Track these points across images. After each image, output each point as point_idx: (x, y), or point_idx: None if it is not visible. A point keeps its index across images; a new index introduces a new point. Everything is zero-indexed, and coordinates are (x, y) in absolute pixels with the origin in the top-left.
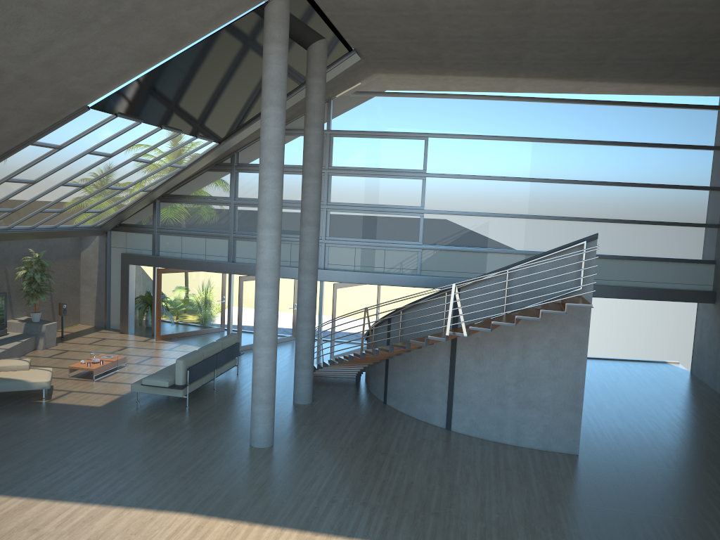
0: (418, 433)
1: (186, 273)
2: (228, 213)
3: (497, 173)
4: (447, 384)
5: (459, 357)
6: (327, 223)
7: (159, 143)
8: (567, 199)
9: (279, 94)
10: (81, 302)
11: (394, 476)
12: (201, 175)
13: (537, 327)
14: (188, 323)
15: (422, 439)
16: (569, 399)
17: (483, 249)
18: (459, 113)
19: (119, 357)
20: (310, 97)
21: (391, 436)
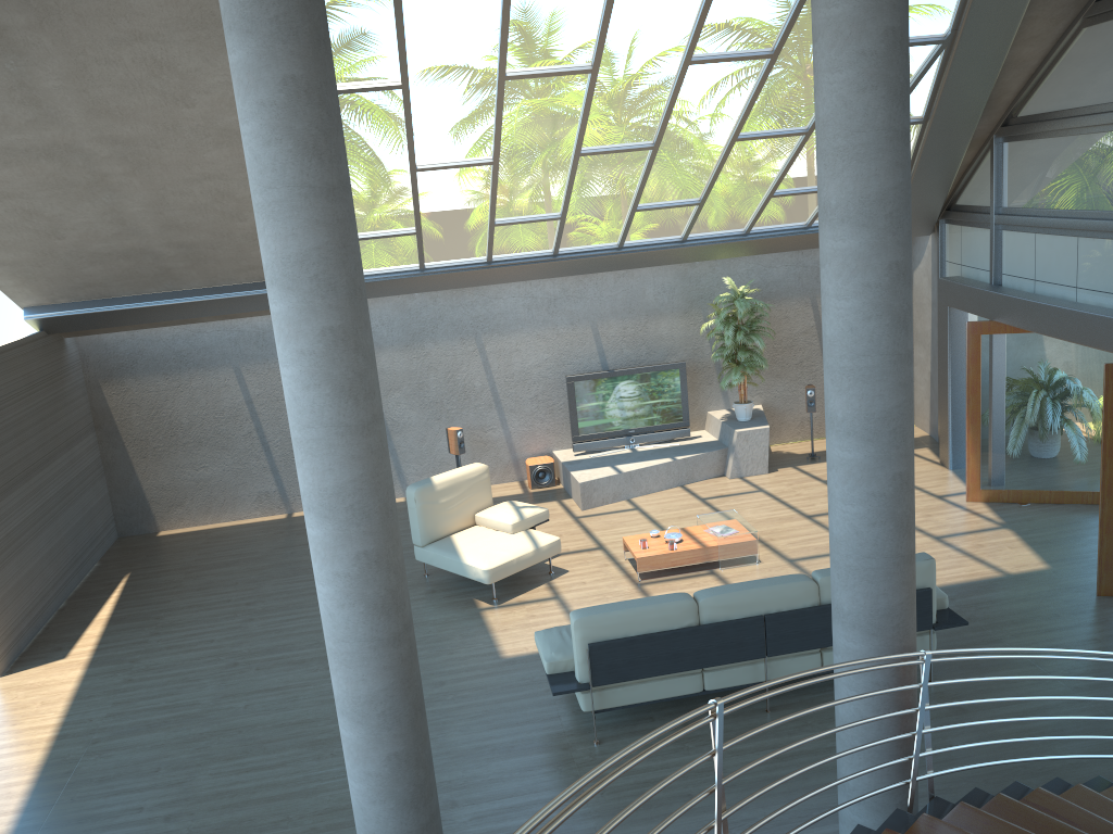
0: None
1: None
2: None
3: None
4: None
5: None
6: None
7: (702, 1)
8: None
9: None
10: (915, 380)
11: None
12: (1071, 45)
13: None
14: (1070, 468)
15: None
16: None
17: None
18: None
19: (724, 541)
20: None
21: None
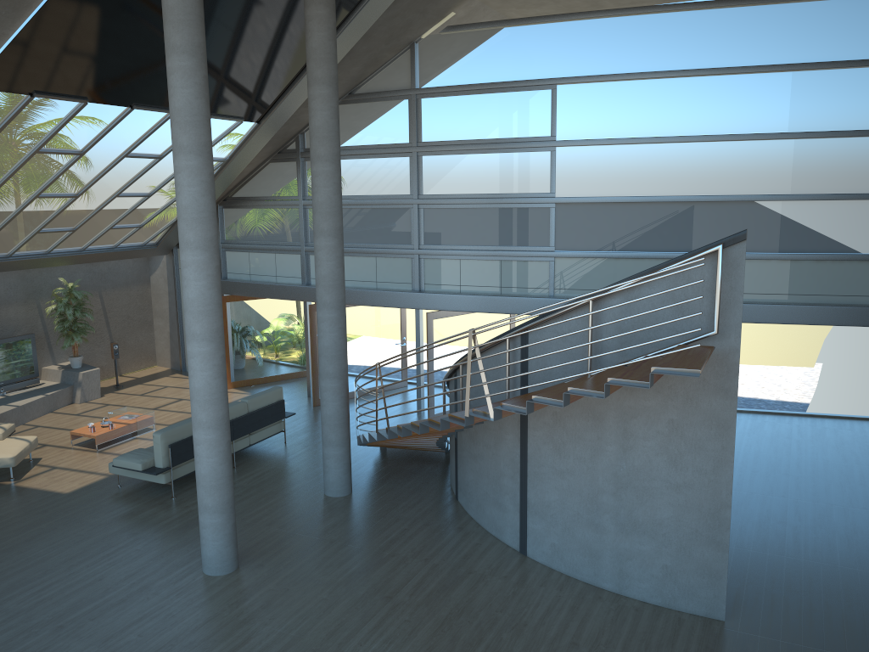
0: (470, 559)
1: (262, 301)
2: (298, 218)
3: (668, 131)
4: (519, 484)
5: (532, 442)
6: (420, 225)
7: (150, 130)
8: (789, 165)
9: (184, 34)
10: (156, 339)
11: (369, 647)
12: (264, 168)
13: (645, 398)
14: (269, 365)
15: (468, 571)
16: (704, 524)
17: (648, 253)
18: (603, 41)
19: (140, 418)
20: (309, 38)
21: (423, 564)
